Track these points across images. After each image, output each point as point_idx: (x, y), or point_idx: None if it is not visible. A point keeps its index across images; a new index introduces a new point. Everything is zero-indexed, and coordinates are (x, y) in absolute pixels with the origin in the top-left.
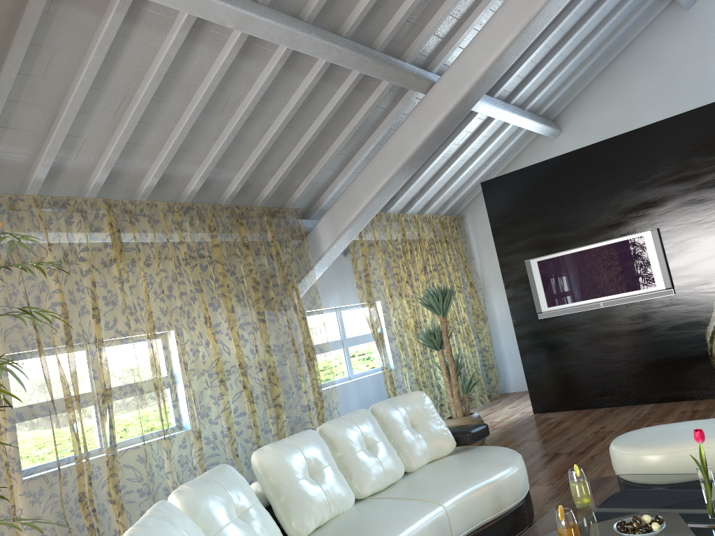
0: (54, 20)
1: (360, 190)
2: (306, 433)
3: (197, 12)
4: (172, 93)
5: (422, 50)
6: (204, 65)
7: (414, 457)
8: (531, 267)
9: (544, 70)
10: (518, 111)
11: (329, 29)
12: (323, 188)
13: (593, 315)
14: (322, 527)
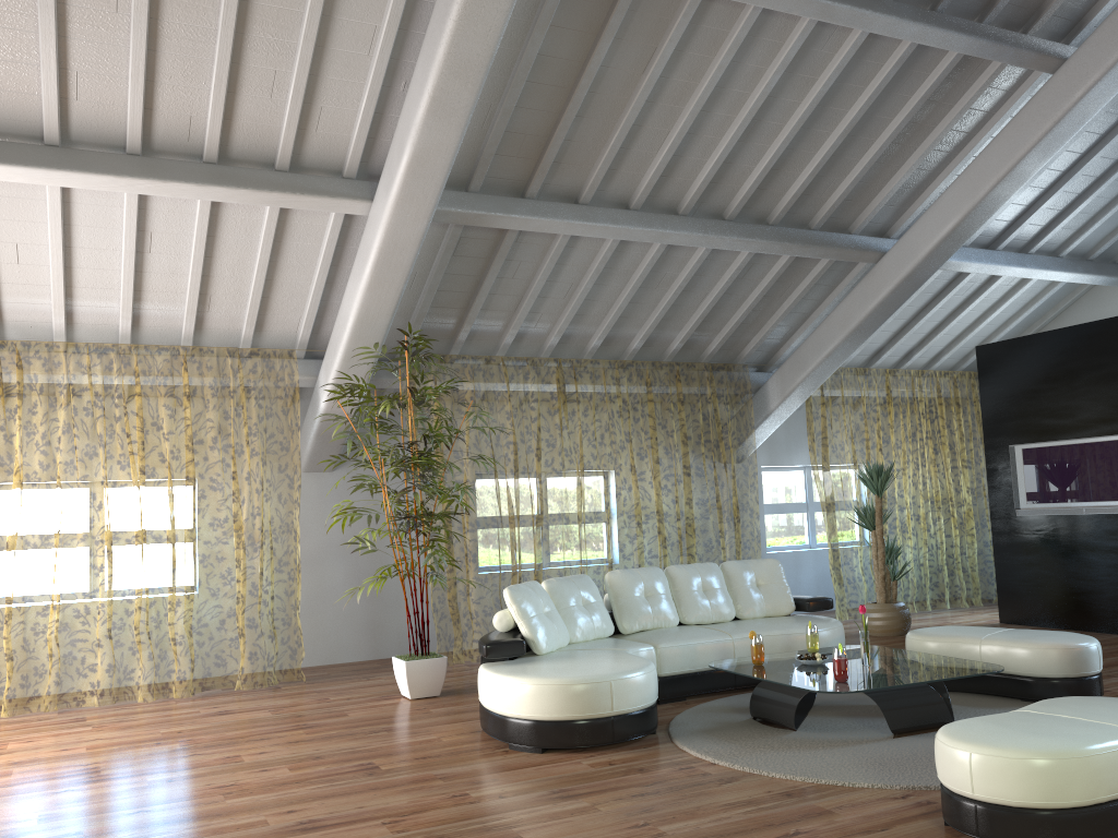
0: (521, 245)
1: (808, 353)
2: (652, 568)
3: (619, 237)
4: (611, 278)
5: (874, 219)
6: (637, 258)
7: (747, 608)
8: (1015, 454)
9: (1072, 216)
10: (1038, 262)
11: (756, 218)
12: (780, 343)
13: (1075, 521)
14: (645, 631)
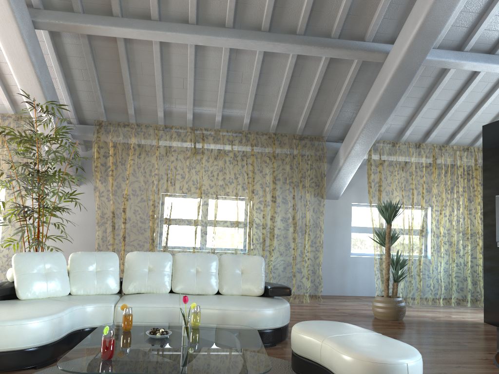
0: (134, 51)
1: (355, 128)
2: (162, 253)
3: (179, 41)
4: (207, 75)
5: (382, 31)
6: (217, 60)
7: (226, 287)
8: (498, 202)
9: None
10: None
11: (289, 31)
12: (350, 124)
13: None
14: (140, 293)
